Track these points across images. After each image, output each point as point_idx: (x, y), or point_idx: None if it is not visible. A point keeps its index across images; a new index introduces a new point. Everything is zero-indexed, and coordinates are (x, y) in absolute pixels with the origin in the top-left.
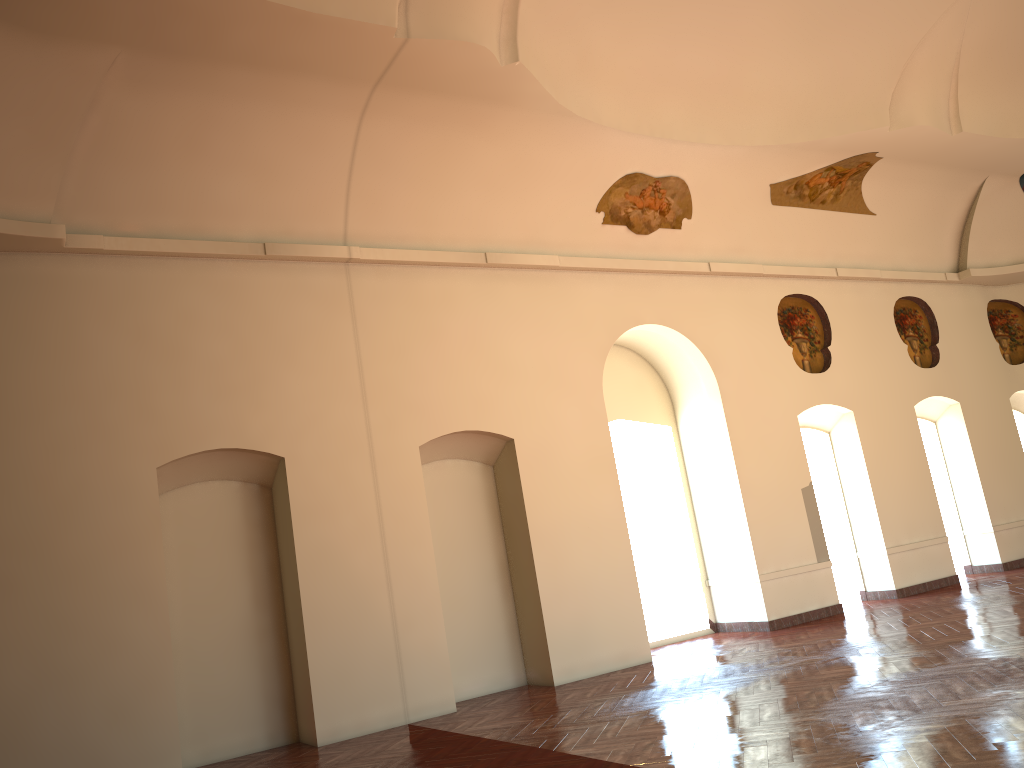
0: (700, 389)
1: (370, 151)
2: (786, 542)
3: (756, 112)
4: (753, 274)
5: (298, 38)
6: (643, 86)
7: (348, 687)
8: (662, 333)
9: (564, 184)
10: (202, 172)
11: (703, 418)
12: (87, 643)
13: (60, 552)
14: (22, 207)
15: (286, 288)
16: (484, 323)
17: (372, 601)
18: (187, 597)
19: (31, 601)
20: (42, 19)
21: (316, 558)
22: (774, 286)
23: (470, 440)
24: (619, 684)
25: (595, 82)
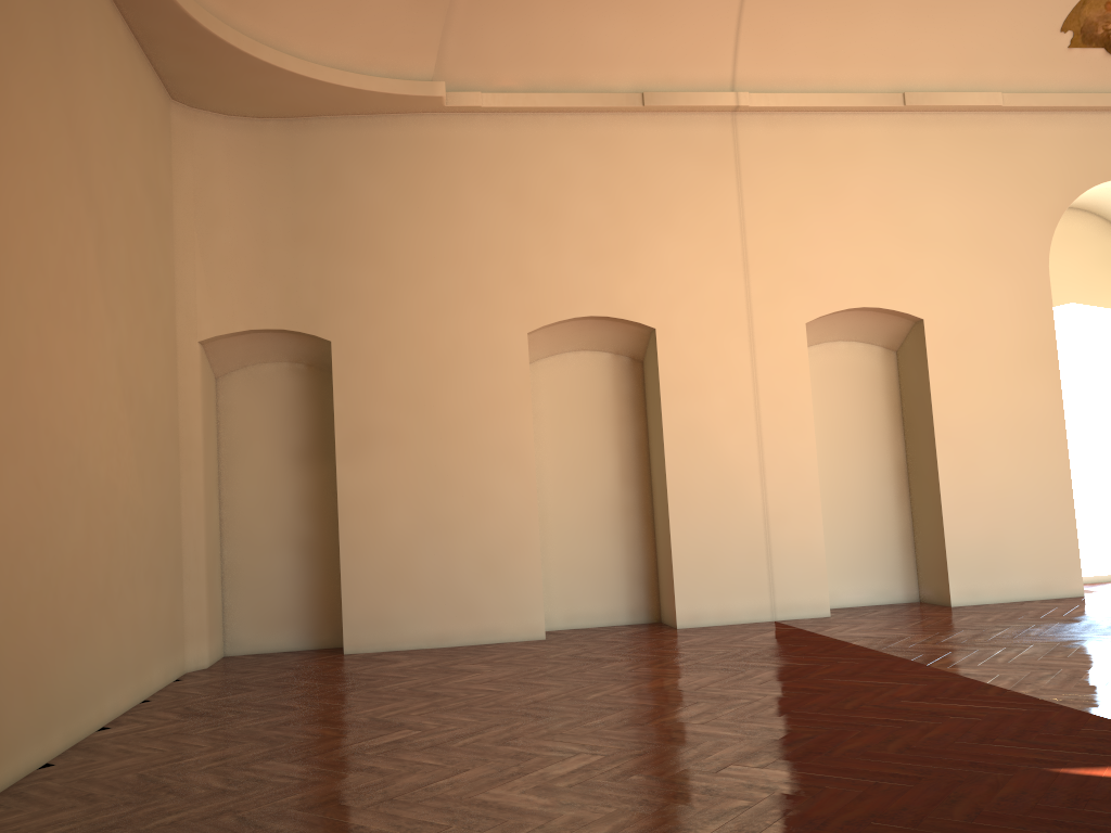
0: None
1: None
2: None
3: None
4: None
5: None
6: None
7: (711, 574)
8: None
9: None
10: (579, 16)
11: None
12: (461, 498)
13: (439, 409)
14: (406, 66)
15: (664, 143)
16: (896, 180)
17: (742, 488)
18: (556, 466)
19: (414, 453)
20: None
21: (684, 437)
22: None
23: (869, 320)
24: (1032, 614)
25: None
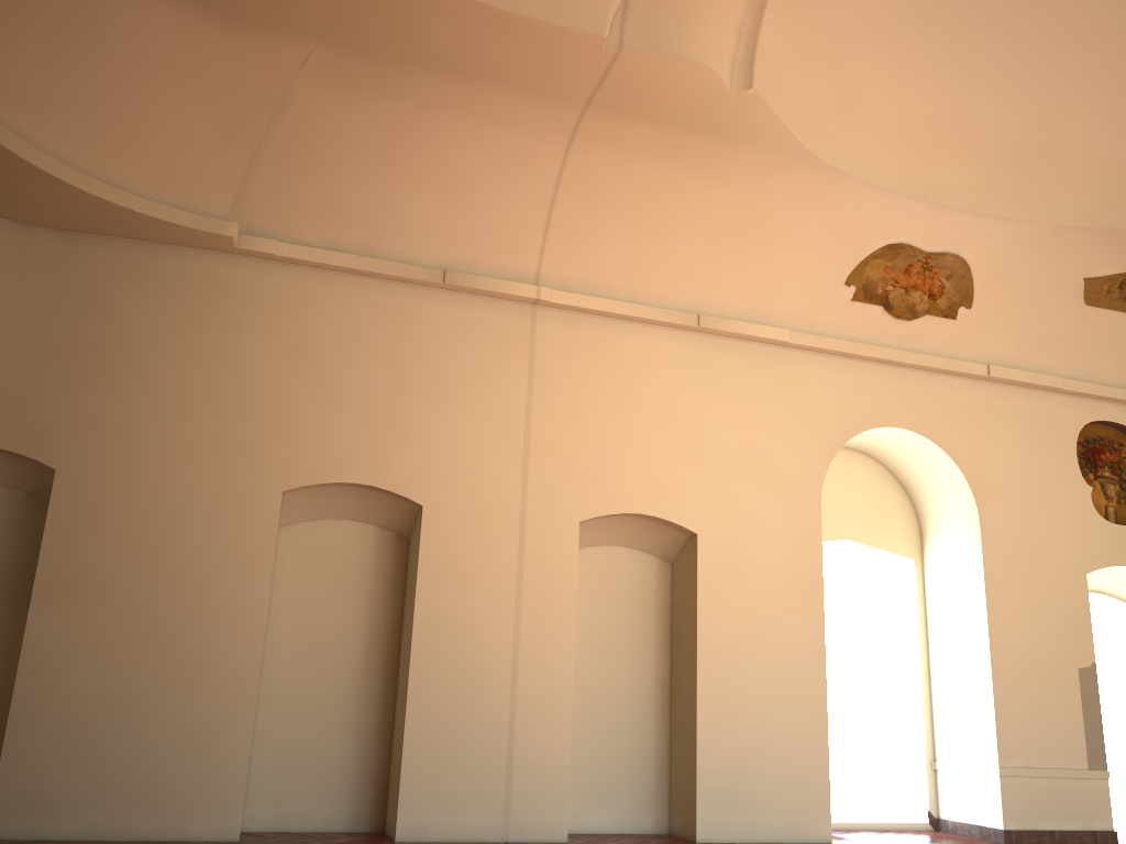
0: (956, 519)
1: (576, 183)
2: (1046, 733)
3: (1072, 185)
4: (1049, 388)
5: (497, 43)
6: (921, 139)
7: (443, 781)
8: (914, 442)
9: (807, 247)
10: (390, 186)
11: (955, 556)
12: (171, 664)
13: (165, 561)
14: (200, 200)
15: (461, 322)
16: (684, 395)
17: (490, 688)
18: (295, 641)
19: (126, 606)
20: (237, 5)
21: (436, 625)
22: (1077, 407)
23: (646, 527)
24: None
25: (857, 128)
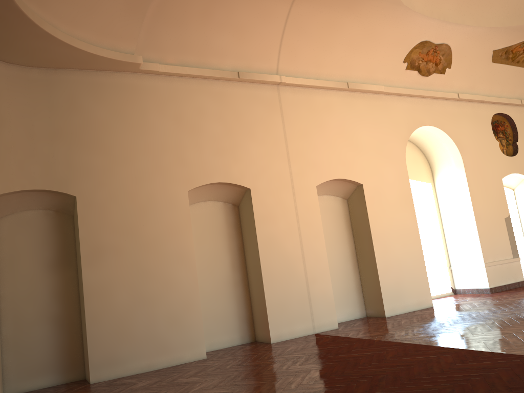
0: (450, 163)
1: (294, 22)
2: (497, 246)
3: (492, 8)
4: (479, 101)
5: None
6: None
7: (285, 313)
8: (432, 131)
9: (389, 46)
10: (208, 30)
11: (451, 179)
12: (157, 283)
13: (142, 234)
14: (120, 45)
15: (248, 97)
16: (346, 121)
17: (295, 267)
18: (199, 262)
19: (129, 259)
20: None
21: (267, 243)
22: (489, 108)
23: (338, 184)
24: (427, 316)
25: None
